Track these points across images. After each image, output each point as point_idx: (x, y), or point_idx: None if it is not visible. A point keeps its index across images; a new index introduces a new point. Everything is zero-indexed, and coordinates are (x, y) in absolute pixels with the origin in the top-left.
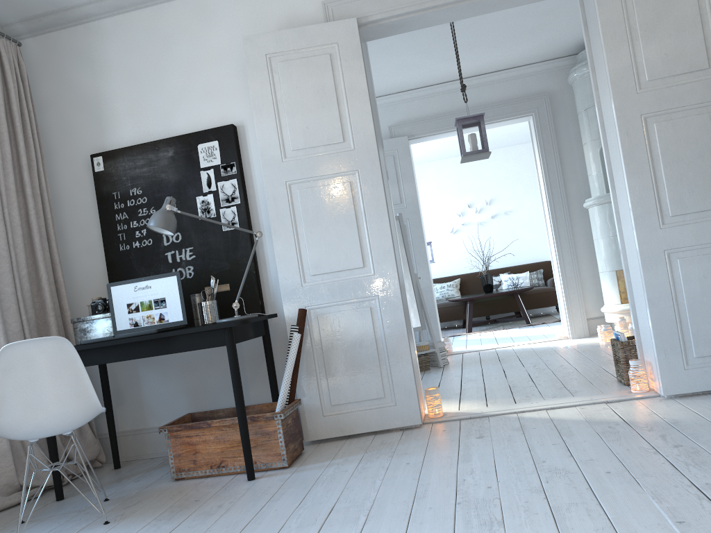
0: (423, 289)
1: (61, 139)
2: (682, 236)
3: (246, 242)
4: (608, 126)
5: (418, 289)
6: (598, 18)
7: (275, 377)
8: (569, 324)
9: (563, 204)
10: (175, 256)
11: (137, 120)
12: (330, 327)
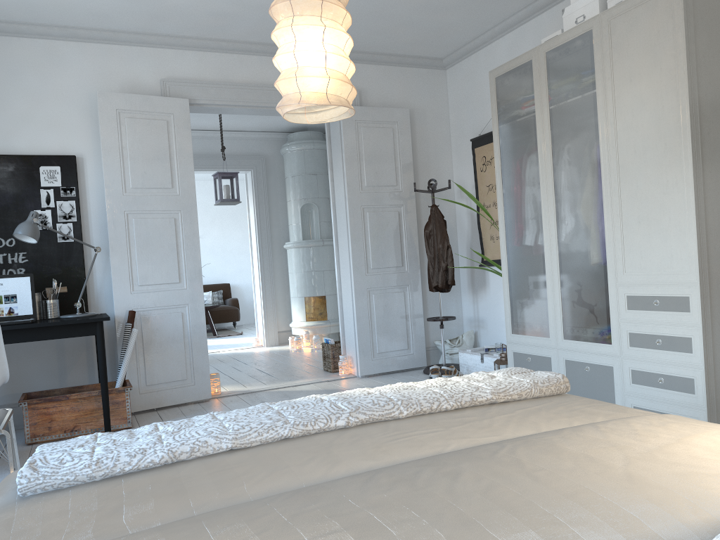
0: None
1: None
2: (377, 281)
3: (79, 253)
4: (339, 207)
5: None
6: (343, 142)
7: None
8: (265, 335)
9: (268, 243)
10: (7, 258)
11: None
12: (150, 326)
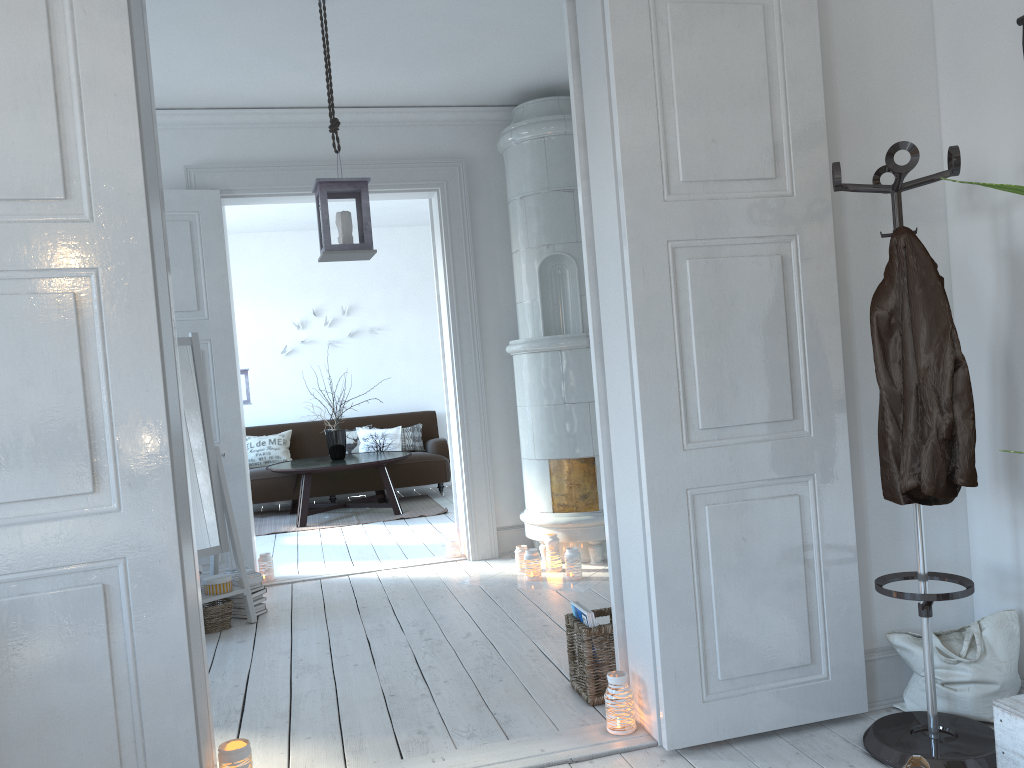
0: (228, 468)
1: None
2: (717, 465)
3: None
4: (604, 249)
5: (219, 477)
6: (612, 49)
7: None
8: (469, 536)
9: (475, 342)
10: None
11: None
12: None
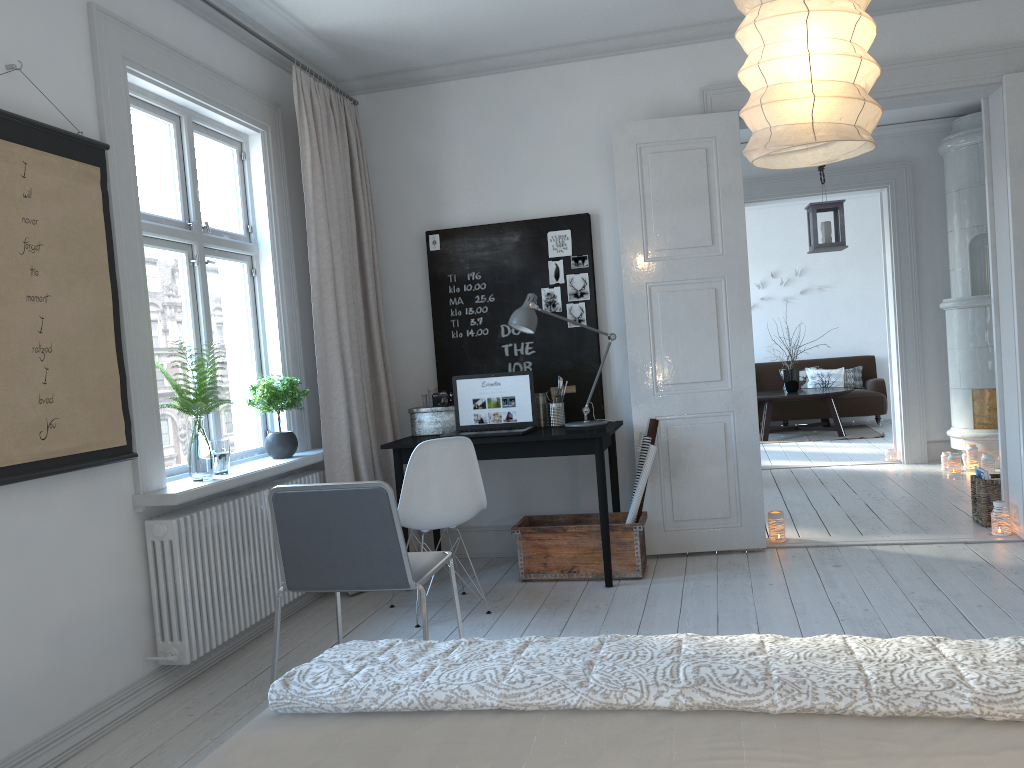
0: None
1: (391, 210)
2: None
3: (593, 342)
4: (1001, 251)
5: None
6: (1007, 138)
7: (618, 487)
8: (904, 446)
9: (914, 300)
10: (512, 349)
11: (479, 197)
12: (679, 440)
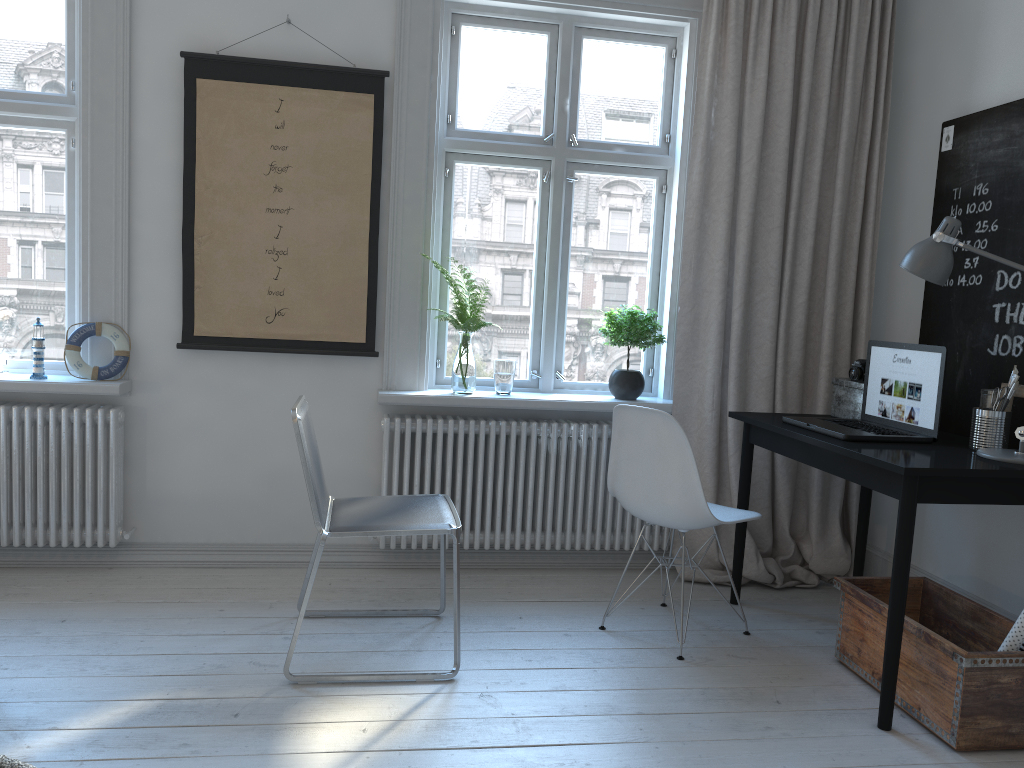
0: None
1: (923, 94)
2: None
3: None
4: None
5: None
6: None
7: None
8: None
9: None
10: (1004, 313)
11: (1019, 57)
12: None
